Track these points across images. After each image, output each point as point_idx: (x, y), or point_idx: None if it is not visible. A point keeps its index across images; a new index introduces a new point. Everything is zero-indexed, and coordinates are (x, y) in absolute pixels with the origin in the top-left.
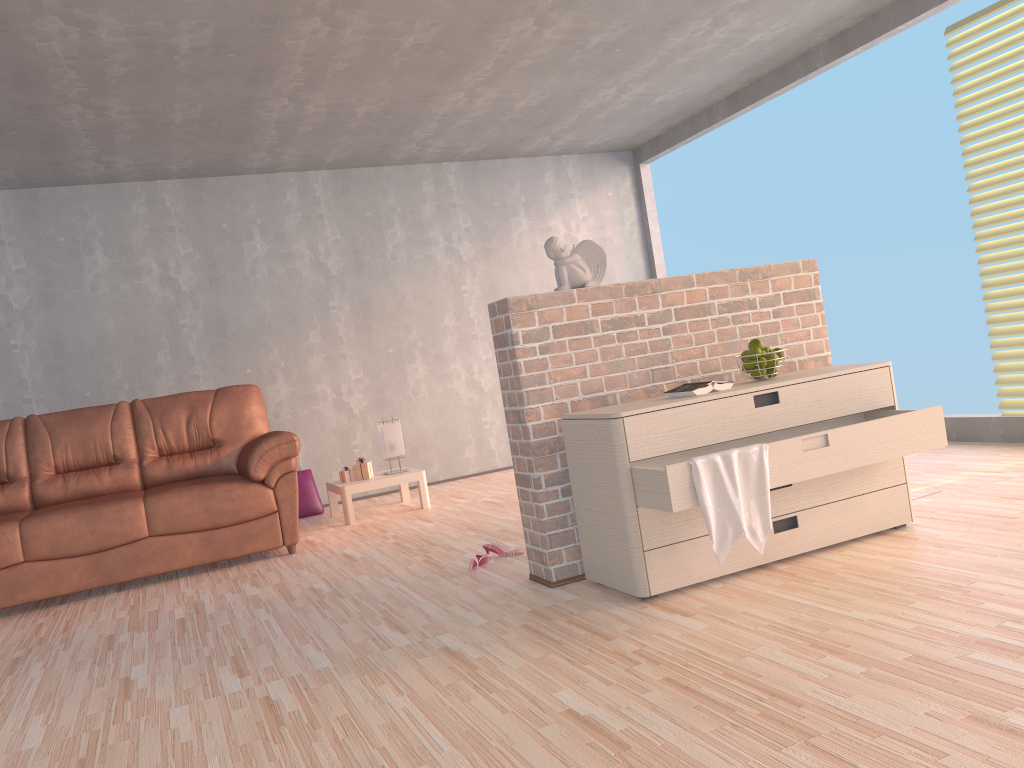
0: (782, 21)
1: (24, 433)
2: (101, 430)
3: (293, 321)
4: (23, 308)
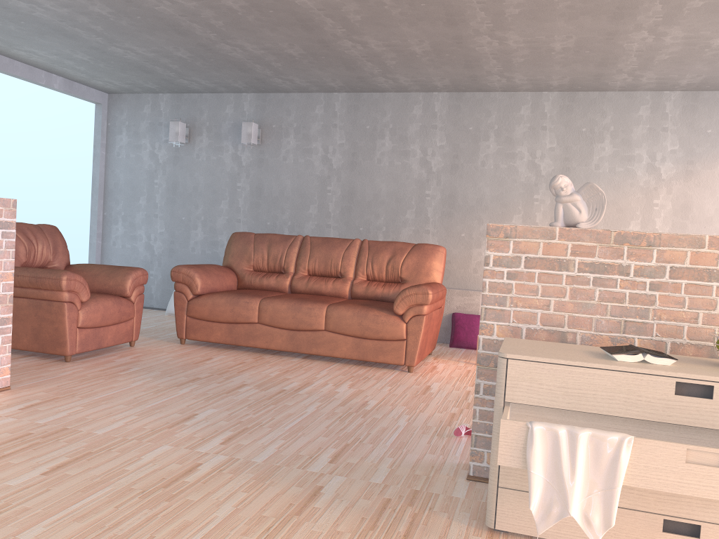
0: None
1: (299, 246)
2: (337, 254)
3: (503, 205)
4: (338, 168)
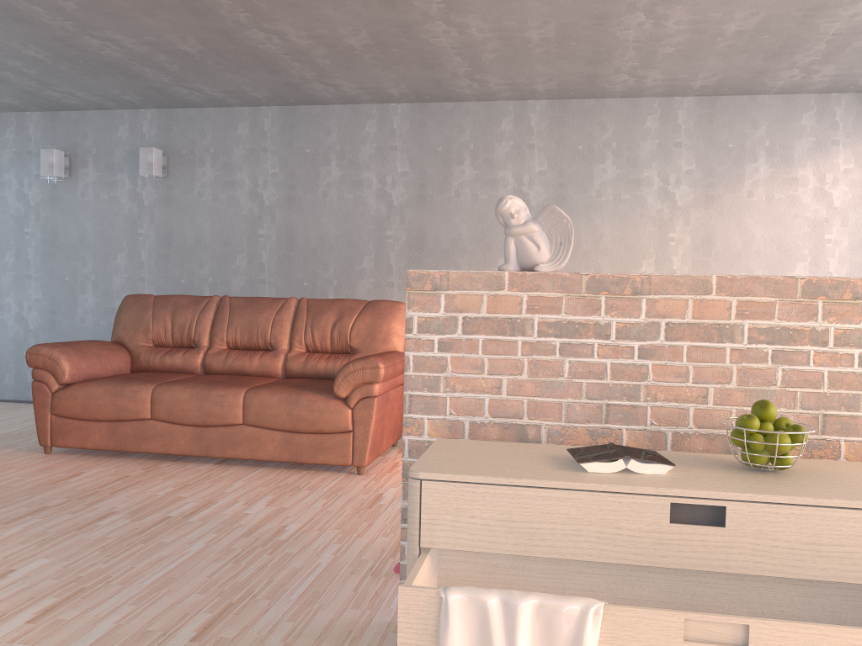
0: None
1: (215, 310)
2: (265, 319)
3: (485, 246)
4: (271, 205)
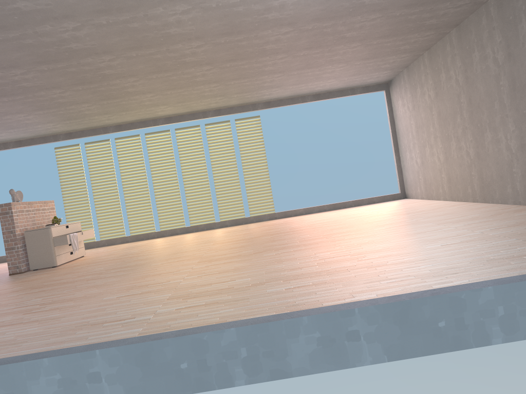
0: (12, 136)
1: None
2: None
3: None
4: None
